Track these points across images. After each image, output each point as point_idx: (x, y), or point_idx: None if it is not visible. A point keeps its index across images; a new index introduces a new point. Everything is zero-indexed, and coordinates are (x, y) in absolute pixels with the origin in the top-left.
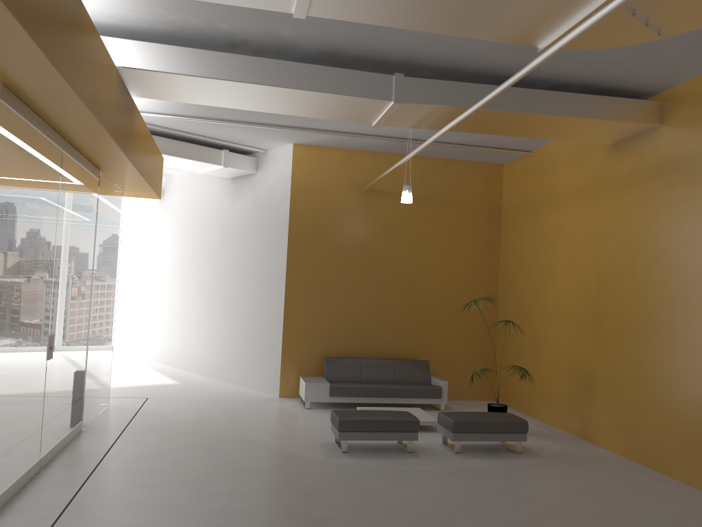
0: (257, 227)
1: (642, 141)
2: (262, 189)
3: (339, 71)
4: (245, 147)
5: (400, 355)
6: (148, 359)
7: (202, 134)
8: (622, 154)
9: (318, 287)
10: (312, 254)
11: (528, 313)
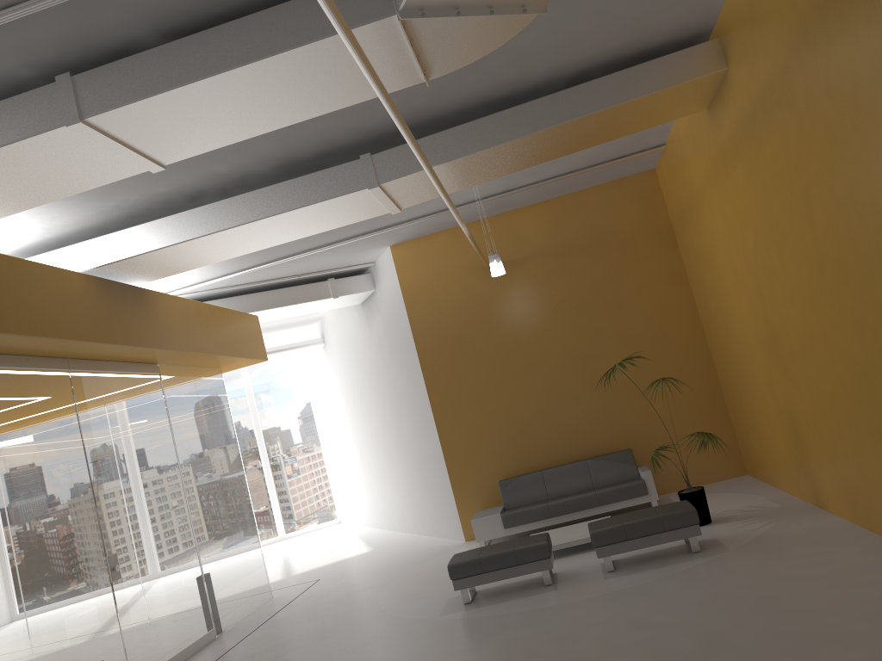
0: (393, 350)
1: (724, 95)
2: (384, 306)
3: (299, 181)
4: (347, 268)
5: (598, 450)
6: (366, 526)
7: (291, 274)
8: (718, 118)
9: (470, 400)
10: (451, 364)
11: (730, 352)
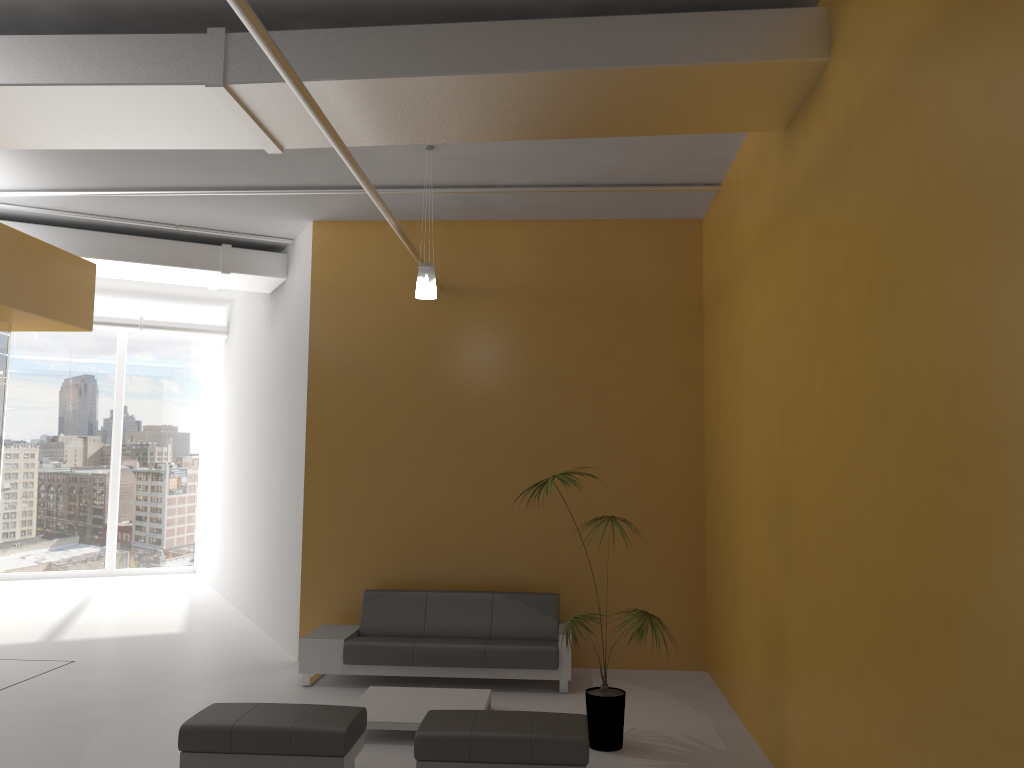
0: (286, 368)
1: (812, 107)
2: (291, 303)
3: (99, 41)
4: (252, 236)
5: (516, 583)
6: (215, 589)
7: (164, 220)
8: (795, 146)
9: (362, 465)
10: (351, 408)
11: (727, 500)
